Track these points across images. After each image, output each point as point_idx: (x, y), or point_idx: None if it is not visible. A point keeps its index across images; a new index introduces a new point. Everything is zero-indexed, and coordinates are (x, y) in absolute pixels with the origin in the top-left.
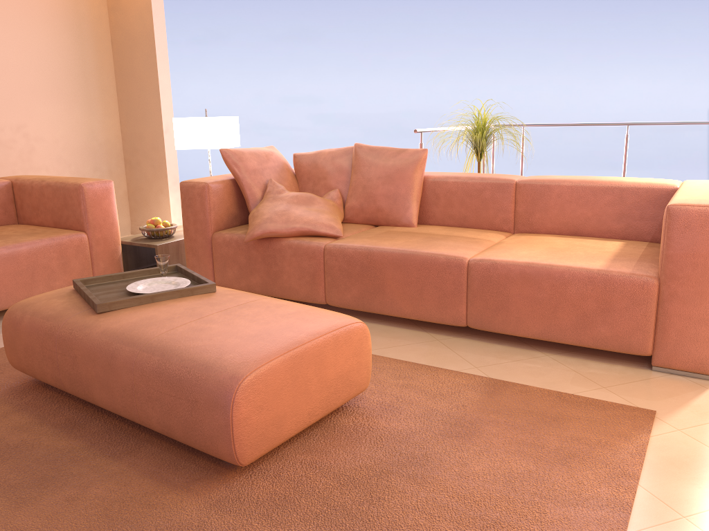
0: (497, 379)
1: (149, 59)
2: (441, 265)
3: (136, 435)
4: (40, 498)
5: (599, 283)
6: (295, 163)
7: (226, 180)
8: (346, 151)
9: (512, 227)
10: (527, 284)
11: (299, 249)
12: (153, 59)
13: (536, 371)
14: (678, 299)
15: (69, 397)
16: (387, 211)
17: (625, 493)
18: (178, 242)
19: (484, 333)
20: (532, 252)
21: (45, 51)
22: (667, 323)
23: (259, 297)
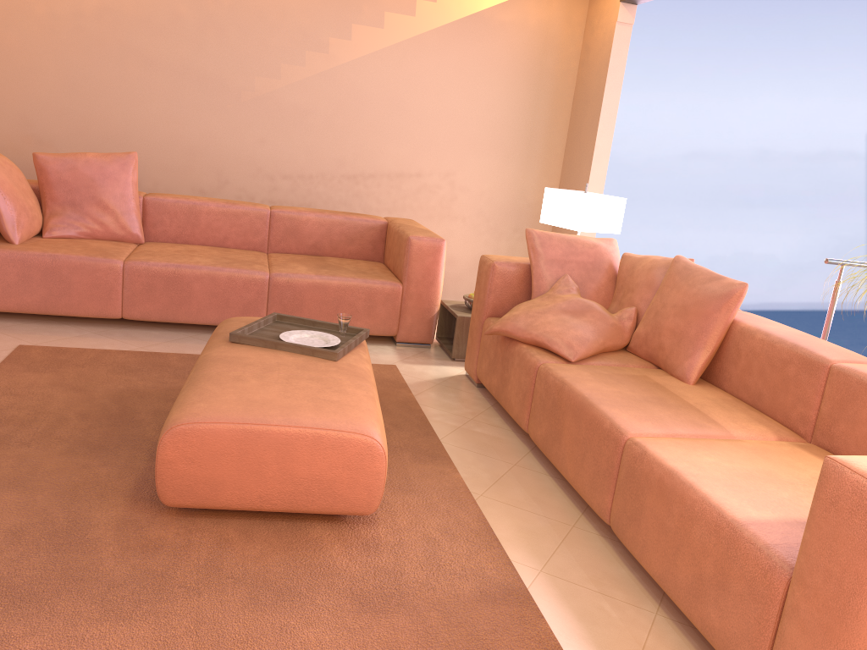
0: (529, 592)
1: (594, 120)
2: (603, 432)
3: None
4: (78, 456)
5: (723, 540)
6: (619, 264)
7: (523, 264)
8: (668, 263)
9: (809, 432)
10: (660, 499)
11: (522, 360)
12: (596, 120)
13: (595, 616)
14: (797, 621)
15: None
16: (667, 352)
17: None
18: None
19: None
20: (722, 463)
21: (494, 103)
22: None
23: (350, 379)
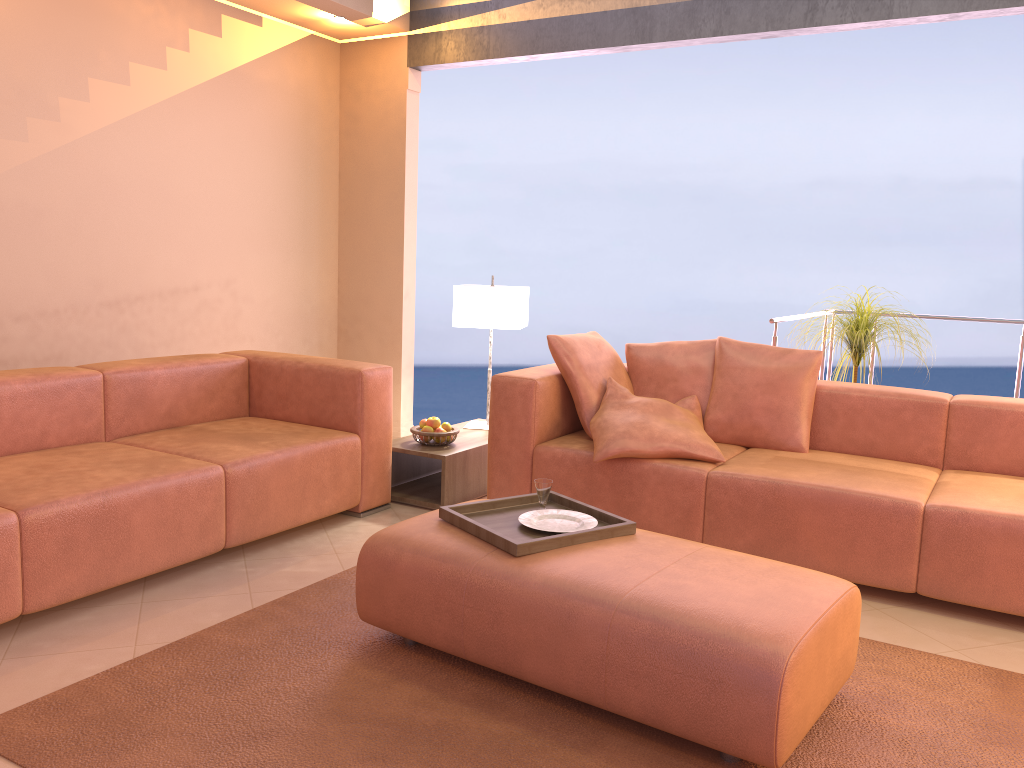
0: (996, 667)
1: (394, 201)
2: (885, 511)
3: (582, 720)
4: None
5: None
6: (631, 357)
7: (552, 375)
8: (704, 346)
9: (940, 461)
10: (1012, 543)
11: (669, 476)
12: (399, 201)
13: None
14: None
15: (450, 663)
16: (767, 430)
17: None
18: (466, 452)
19: (931, 603)
20: (1004, 499)
21: (266, 185)
22: None
23: (700, 545)
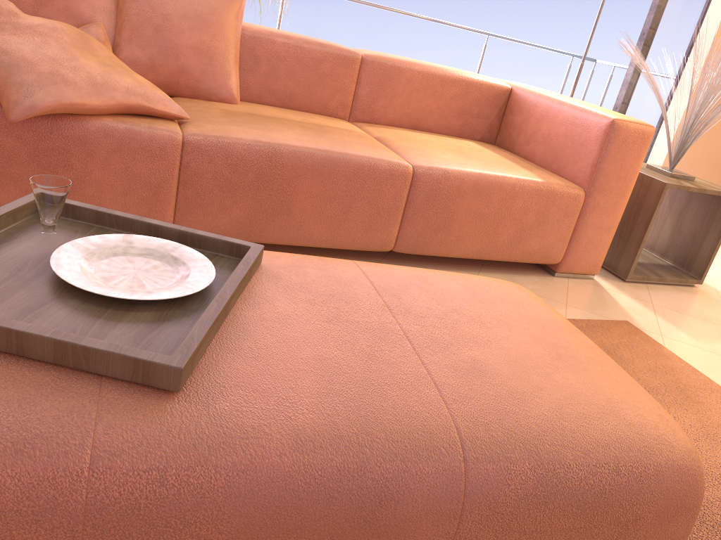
0: None
1: None
2: (382, 175)
3: None
4: None
5: (543, 196)
6: None
7: None
8: None
9: (348, 114)
10: (477, 198)
11: (130, 141)
12: None
13: None
14: (598, 210)
15: None
16: (197, 76)
17: None
18: None
19: (387, 255)
20: (450, 155)
21: None
22: (583, 233)
23: (350, 265)
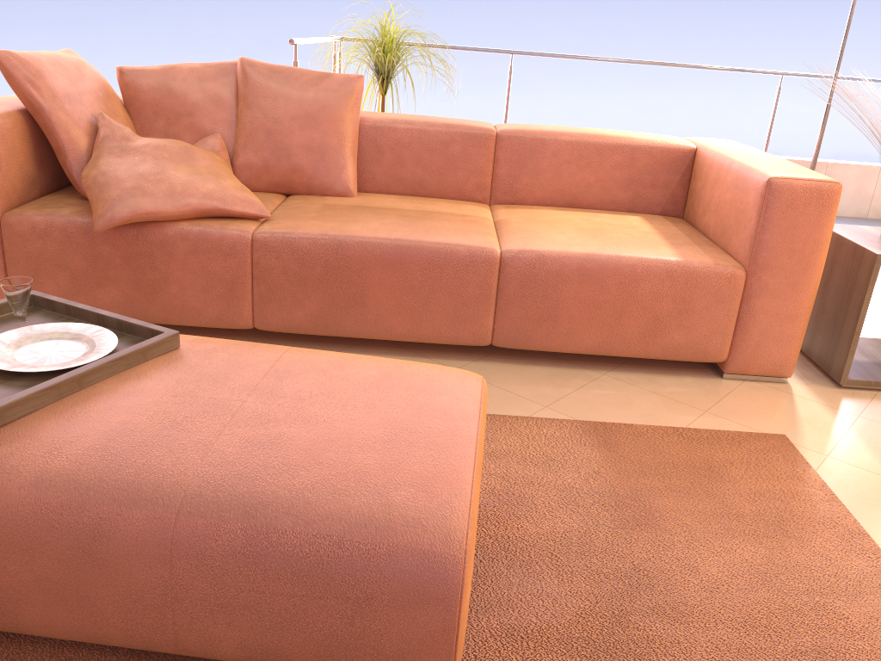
0: (590, 421)
1: None
2: (461, 262)
3: None
4: None
5: (679, 278)
6: (126, 85)
7: (13, 112)
8: (223, 70)
9: (488, 196)
10: (586, 283)
11: (204, 242)
12: None
13: (617, 400)
14: (767, 293)
15: None
16: (310, 173)
17: (880, 559)
18: None
19: (501, 350)
20: (569, 236)
21: None
22: (751, 323)
23: (277, 350)
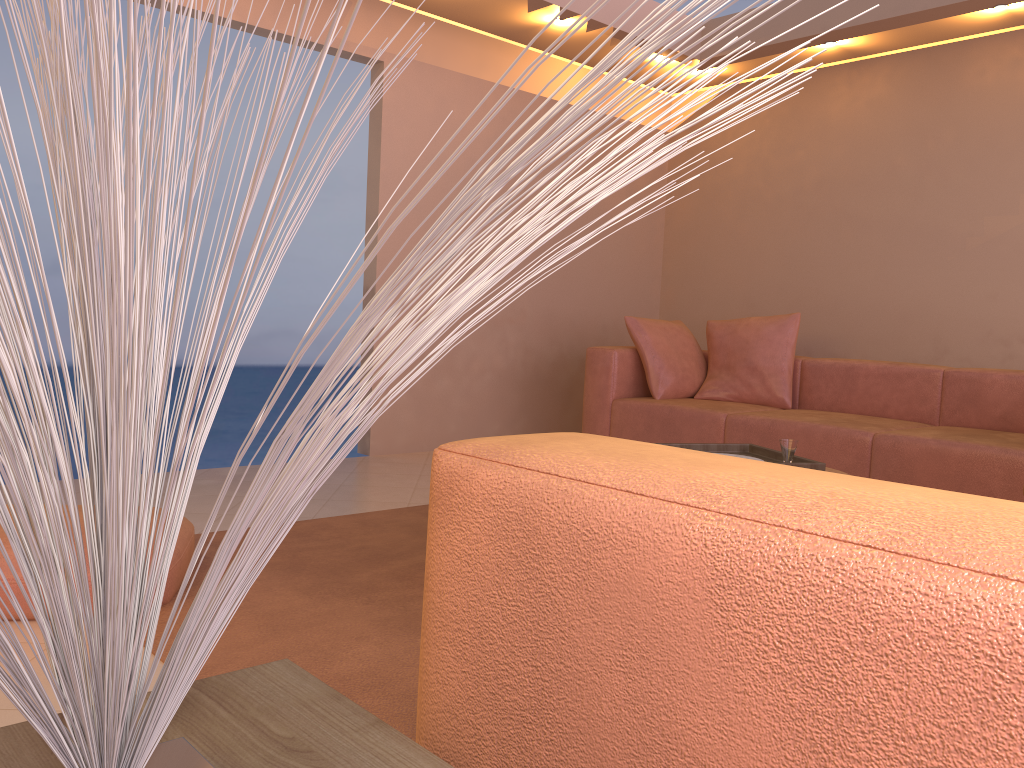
0: None
1: None
2: None
3: None
4: None
5: None
6: None
7: None
8: None
9: None
10: None
11: None
12: None
13: None
14: None
15: None
16: None
17: None
18: None
19: None
20: None
21: None
22: None
23: None
